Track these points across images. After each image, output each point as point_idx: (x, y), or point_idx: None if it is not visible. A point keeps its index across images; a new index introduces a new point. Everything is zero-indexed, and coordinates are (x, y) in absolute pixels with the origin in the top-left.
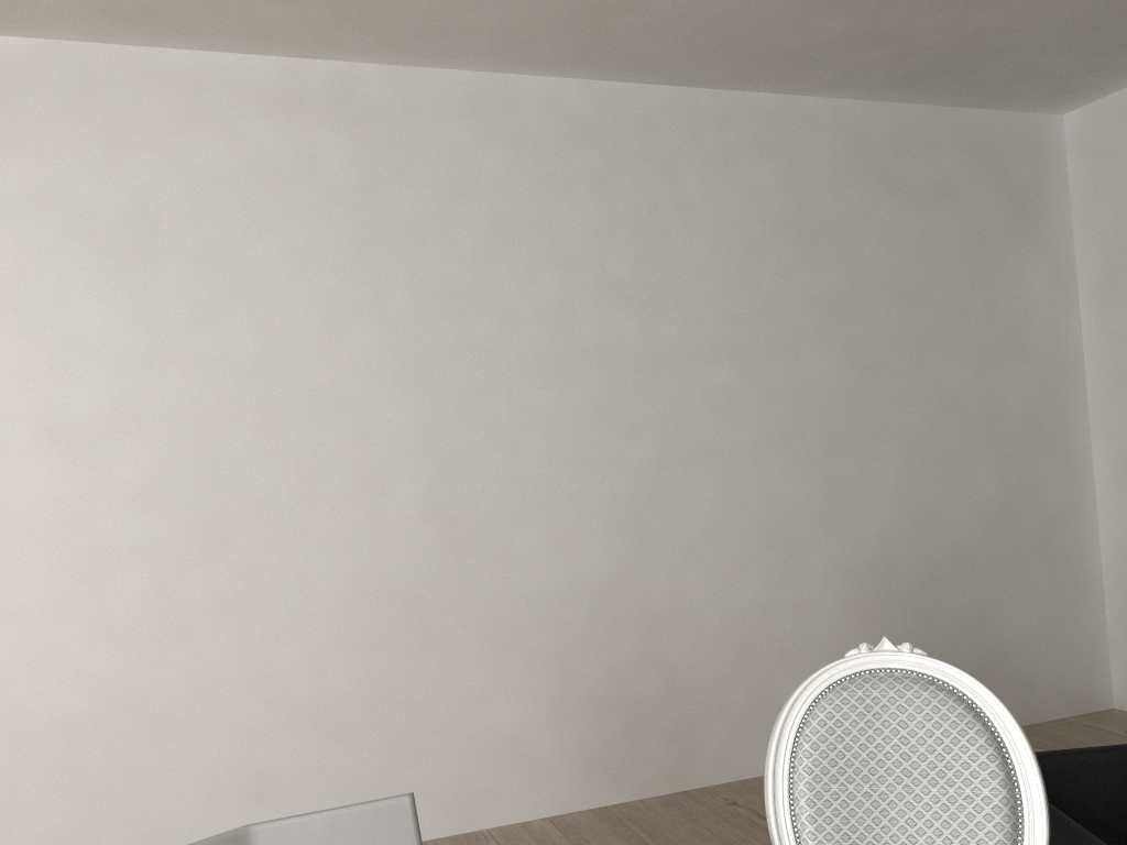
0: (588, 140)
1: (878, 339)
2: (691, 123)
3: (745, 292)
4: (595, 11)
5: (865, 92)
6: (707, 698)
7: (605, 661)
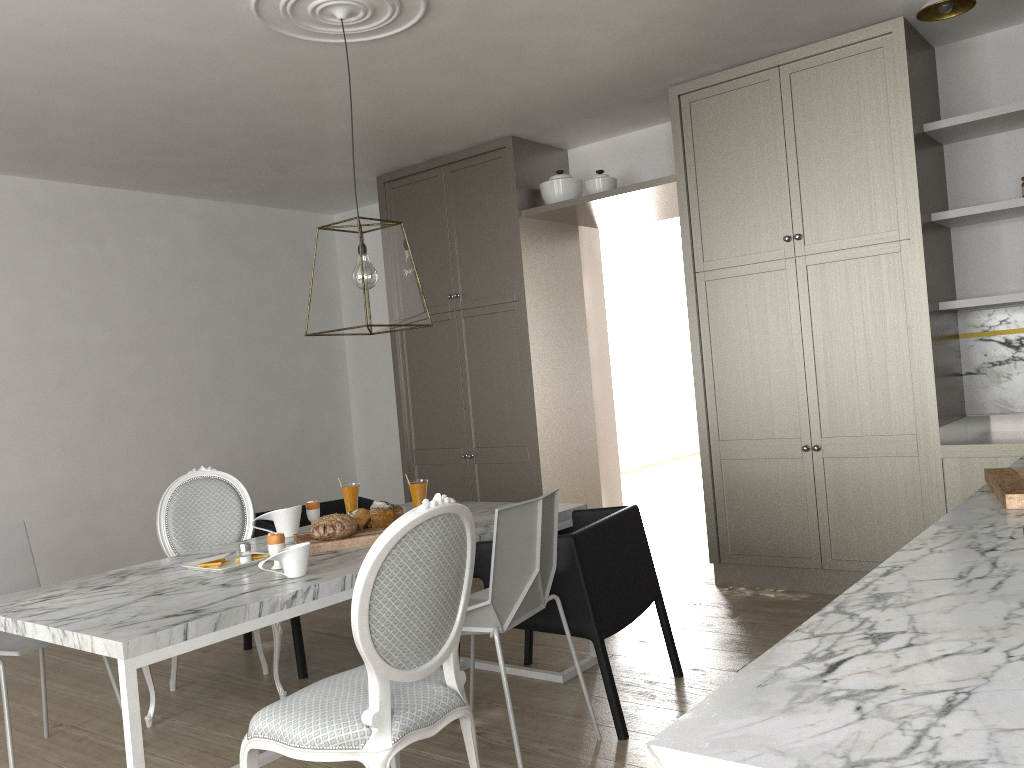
0: (44, 217)
1: (229, 339)
2: (112, 210)
3: (148, 311)
4: (55, 156)
5: (219, 198)
6: (127, 549)
7: (62, 532)
